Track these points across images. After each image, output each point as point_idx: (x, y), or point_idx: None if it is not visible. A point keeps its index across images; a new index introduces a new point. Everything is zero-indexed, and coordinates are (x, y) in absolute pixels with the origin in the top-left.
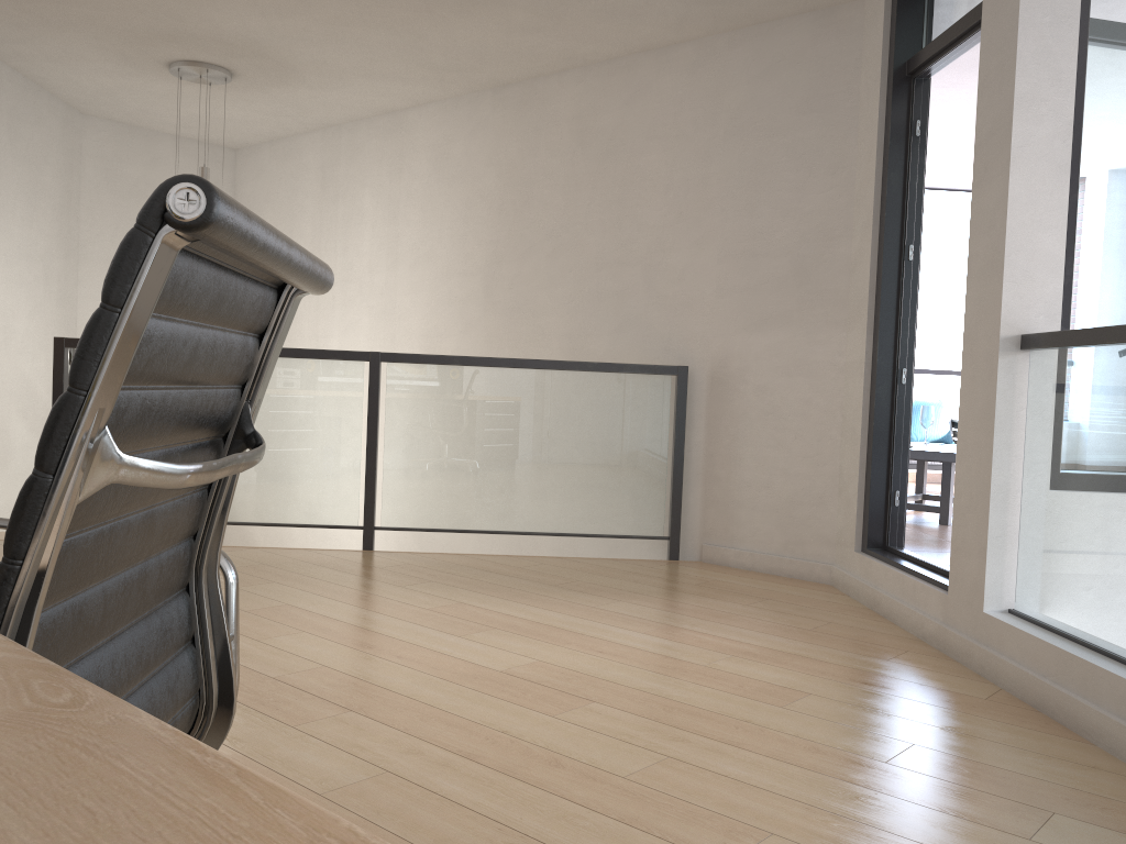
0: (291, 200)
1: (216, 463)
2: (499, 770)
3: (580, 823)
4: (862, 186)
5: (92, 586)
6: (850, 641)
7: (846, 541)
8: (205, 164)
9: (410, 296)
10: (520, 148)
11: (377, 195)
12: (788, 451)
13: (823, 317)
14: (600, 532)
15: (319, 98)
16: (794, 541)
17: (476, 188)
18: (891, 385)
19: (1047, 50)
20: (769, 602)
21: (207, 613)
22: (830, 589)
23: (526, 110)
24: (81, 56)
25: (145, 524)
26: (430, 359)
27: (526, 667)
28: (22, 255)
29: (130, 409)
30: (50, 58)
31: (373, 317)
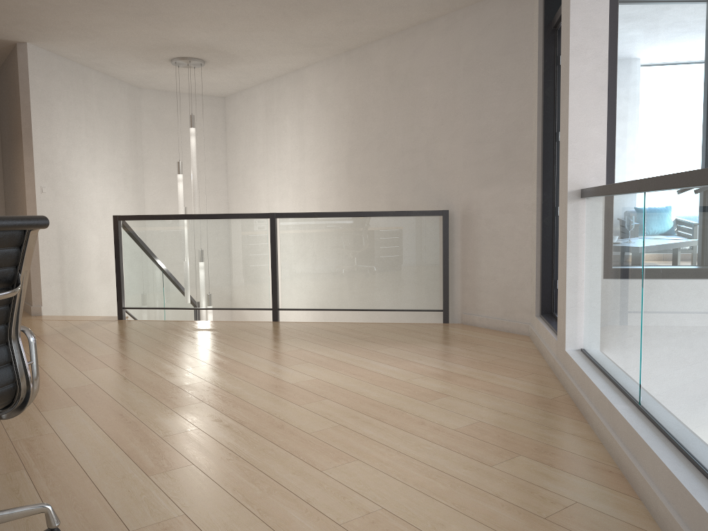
0: (252, 124)
1: None
2: (251, 429)
3: (268, 452)
4: (534, 97)
5: None
6: (504, 368)
7: (533, 310)
8: (192, 113)
9: (311, 175)
10: (360, 86)
11: (292, 118)
12: (504, 257)
13: (518, 177)
14: (402, 308)
15: (254, 67)
16: (509, 310)
17: (340, 111)
18: (551, 217)
19: (589, 18)
20: (478, 347)
21: (15, 353)
22: (525, 338)
23: (362, 64)
24: (127, 61)
25: None
26: (302, 215)
27: (307, 382)
28: (110, 169)
29: None
30: (112, 64)
31: (294, 188)
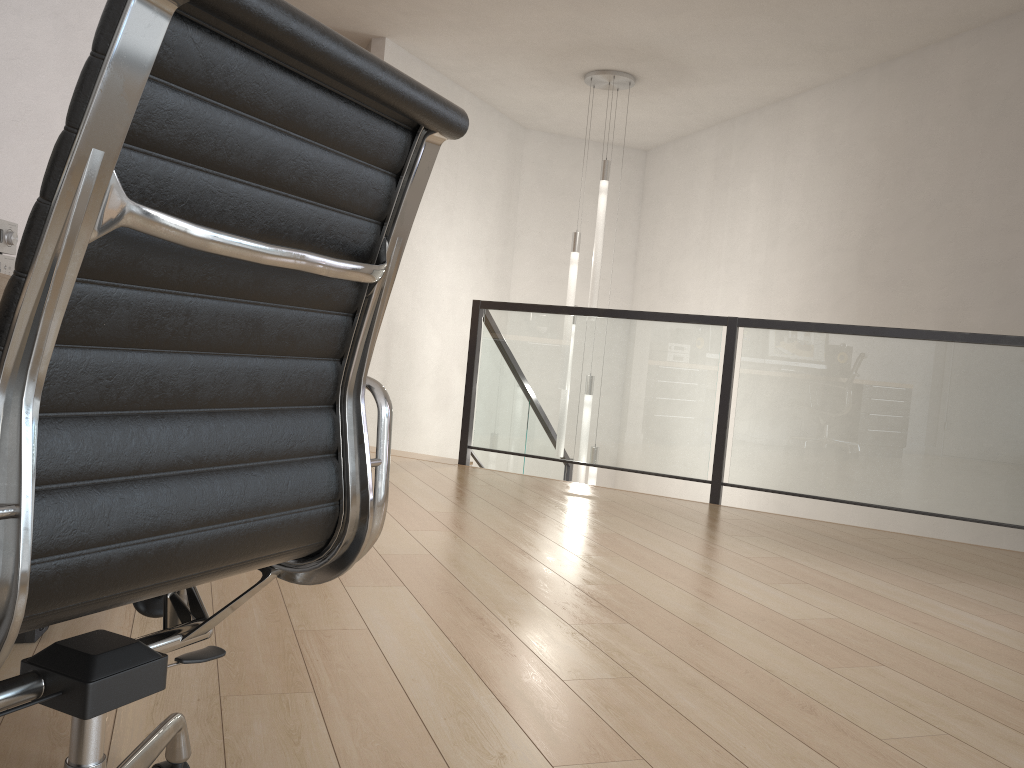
0: (688, 191)
1: (263, 244)
2: (744, 701)
3: (806, 767)
4: None
5: (174, 351)
6: None
7: None
8: (606, 157)
9: (786, 273)
10: (905, 120)
11: (762, 179)
12: None
13: None
14: (962, 515)
15: (712, 93)
16: None
17: (857, 164)
18: None
19: None
20: None
21: (348, 432)
22: None
23: (913, 81)
24: (518, 77)
25: (246, 316)
26: (785, 325)
27: (821, 621)
28: (469, 242)
29: (177, 182)
30: (496, 81)
31: (751, 294)
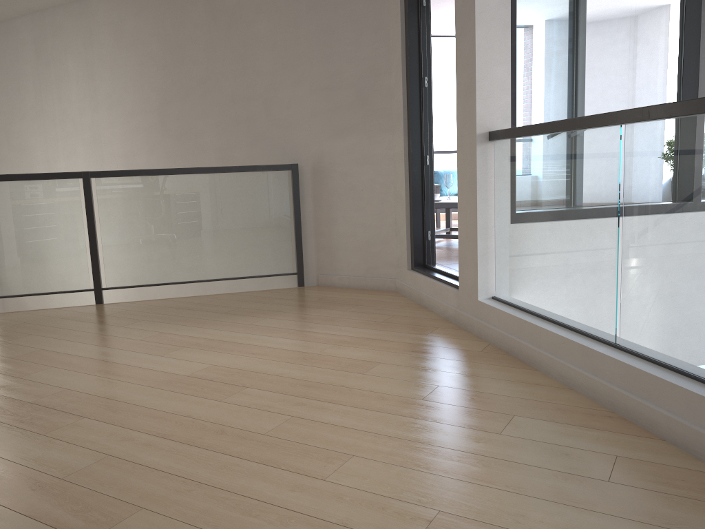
0: (16, 66)
1: None
2: (184, 442)
3: (235, 469)
4: (394, 40)
5: None
6: (405, 325)
7: (402, 264)
8: None
9: (110, 129)
10: (173, 23)
11: (77, 60)
12: (364, 212)
13: (377, 126)
14: (253, 274)
15: None
16: (372, 267)
17: (146, 52)
18: (420, 166)
19: None
20: (358, 307)
21: None
22: (395, 294)
23: None
24: None
25: None
26: (125, 173)
27: (204, 370)
28: None
29: None
30: None
31: (86, 145)
